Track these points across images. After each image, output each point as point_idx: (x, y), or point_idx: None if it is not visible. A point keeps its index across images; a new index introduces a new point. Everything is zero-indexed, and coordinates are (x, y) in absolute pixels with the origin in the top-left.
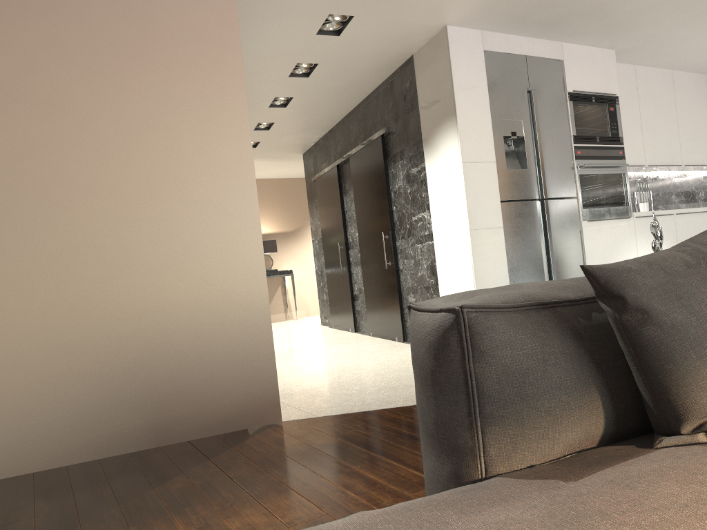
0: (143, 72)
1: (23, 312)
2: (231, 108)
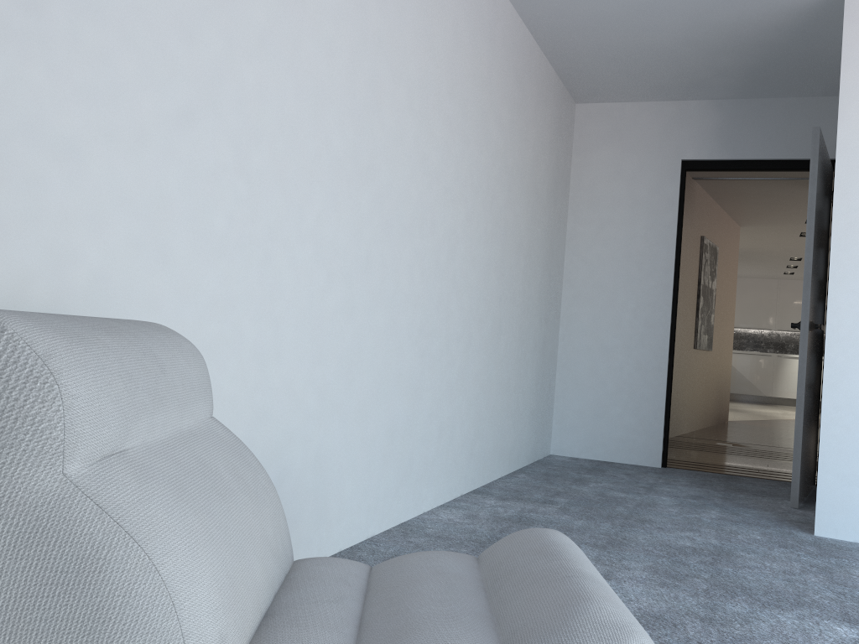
0: (729, 272)
1: (713, 362)
2: (734, 290)
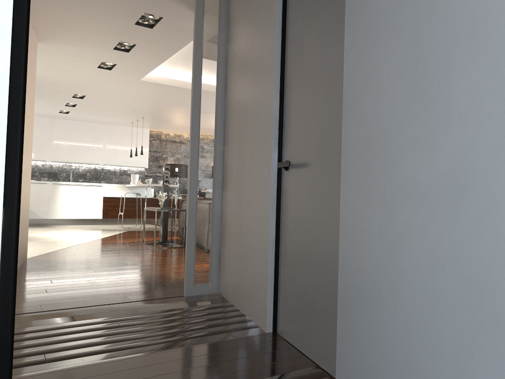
0: (30, 88)
1: None
2: (33, 112)
